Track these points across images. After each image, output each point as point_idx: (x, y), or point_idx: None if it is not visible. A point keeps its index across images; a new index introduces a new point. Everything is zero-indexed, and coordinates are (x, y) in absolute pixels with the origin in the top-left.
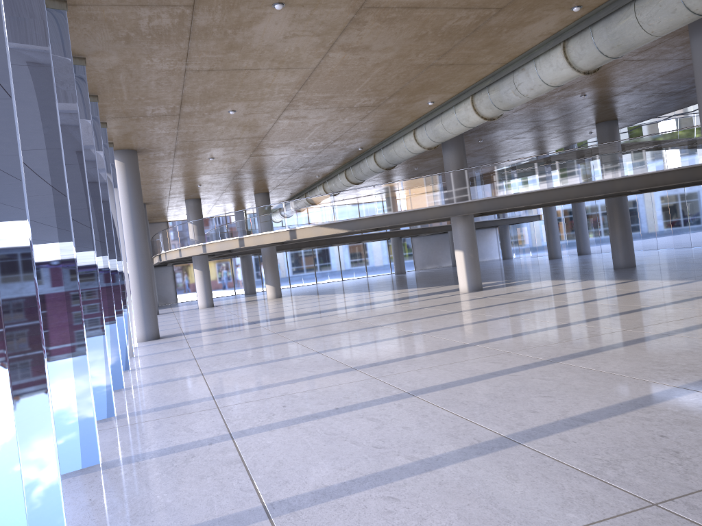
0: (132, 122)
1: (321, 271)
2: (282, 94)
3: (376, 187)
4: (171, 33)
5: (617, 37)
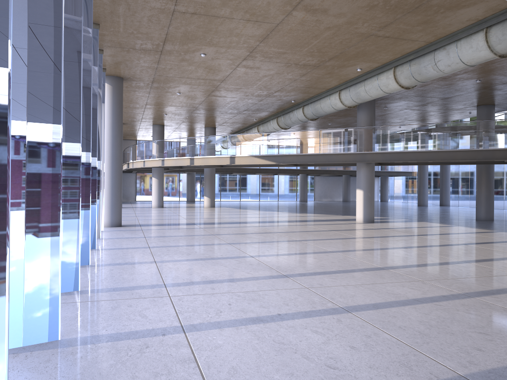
0: (123, 52)
1: (243, 192)
2: (246, 44)
3: (302, 132)
4: None
5: None
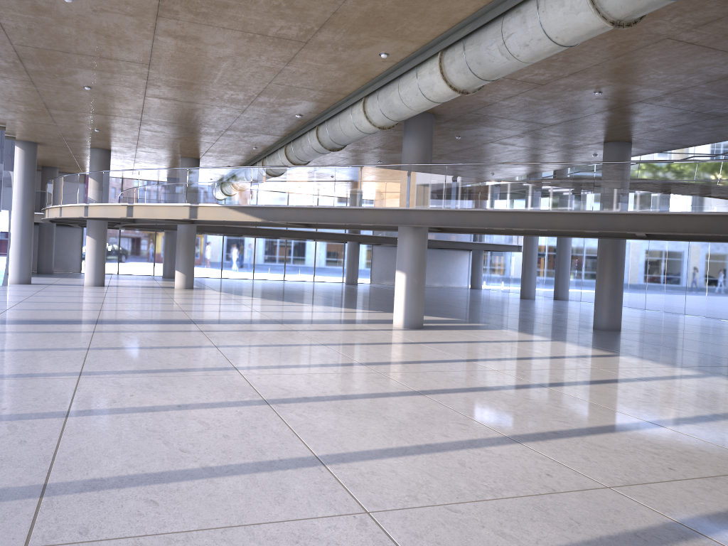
0: None
1: (273, 265)
2: None
3: (307, 168)
4: None
5: None
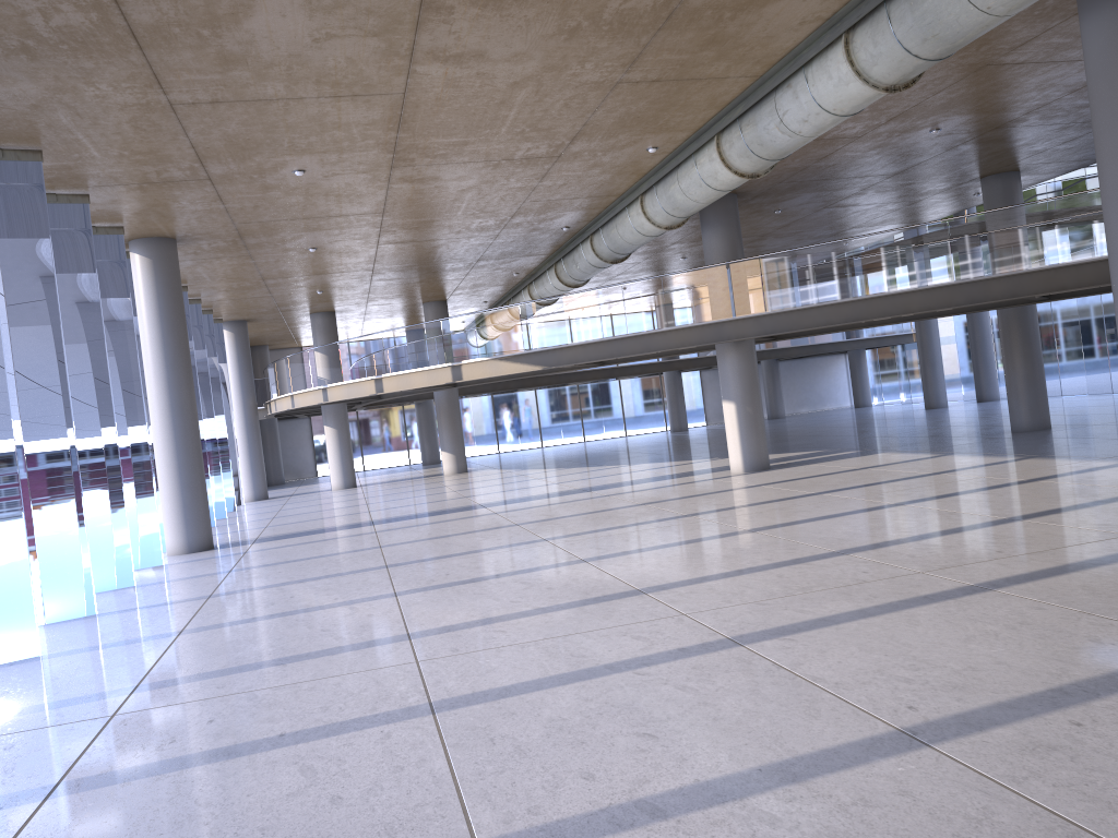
0: (135, 192)
1: (566, 424)
2: (371, 140)
3: (586, 293)
4: (100, 38)
5: (929, 20)
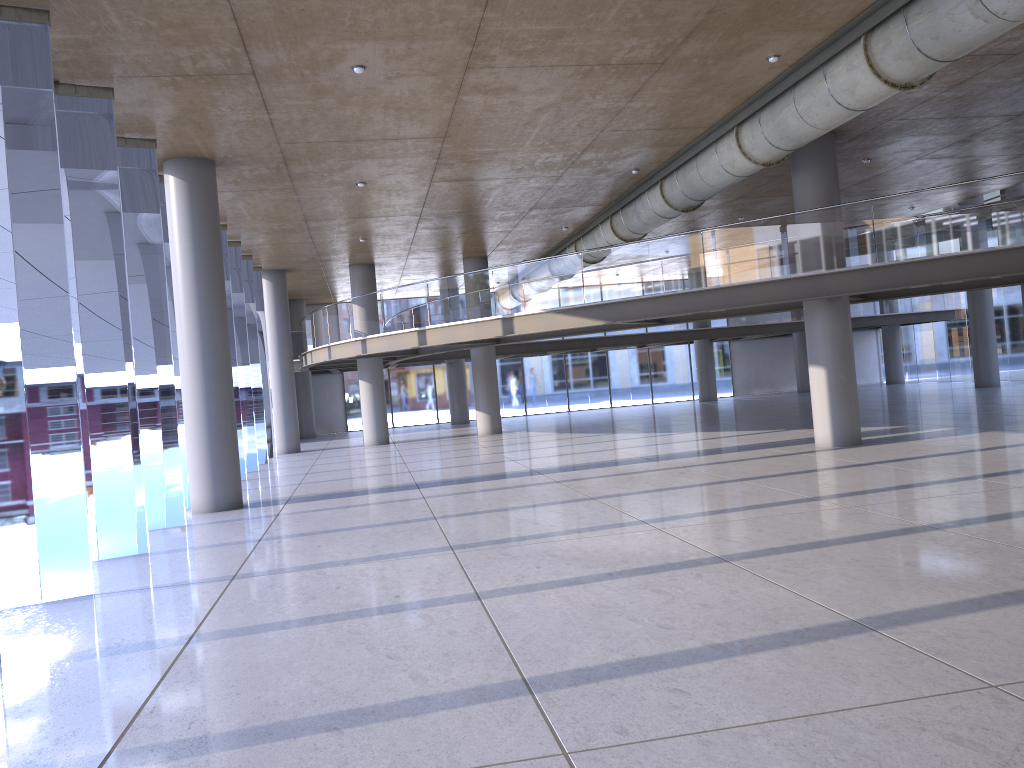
0: (167, 90)
1: (584, 390)
2: (451, 21)
3: (660, 241)
4: None
5: None
